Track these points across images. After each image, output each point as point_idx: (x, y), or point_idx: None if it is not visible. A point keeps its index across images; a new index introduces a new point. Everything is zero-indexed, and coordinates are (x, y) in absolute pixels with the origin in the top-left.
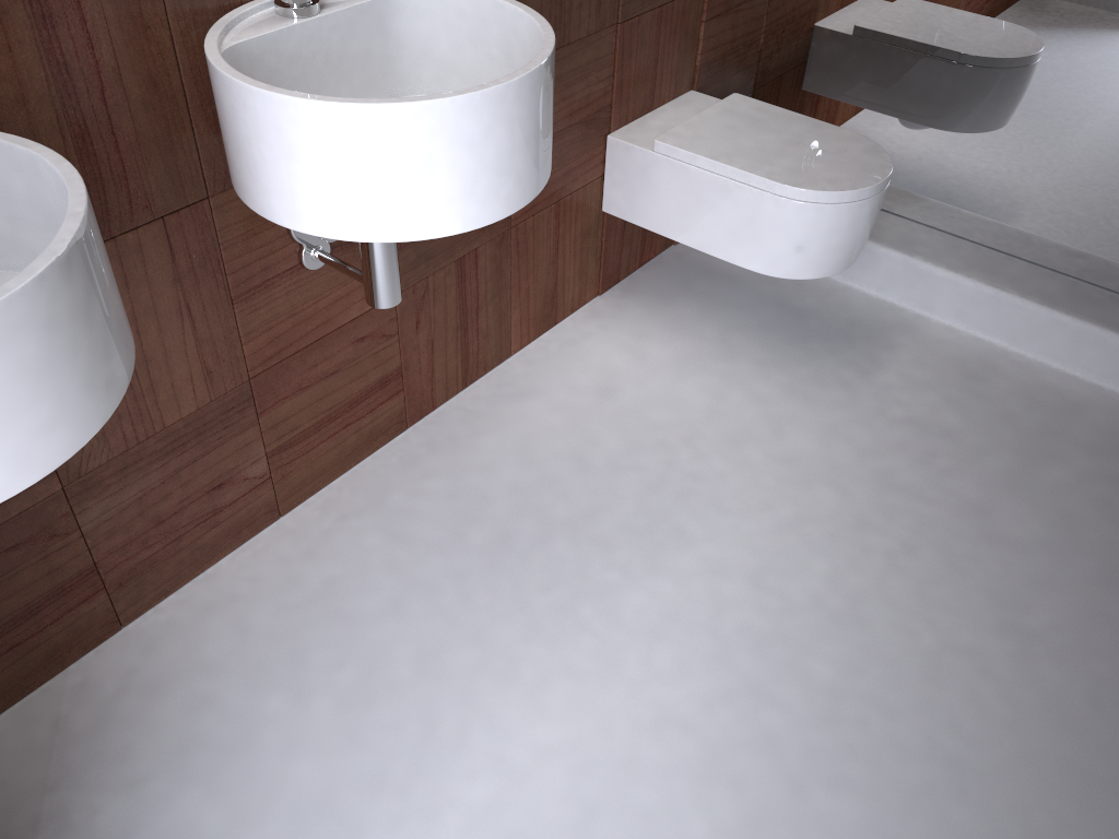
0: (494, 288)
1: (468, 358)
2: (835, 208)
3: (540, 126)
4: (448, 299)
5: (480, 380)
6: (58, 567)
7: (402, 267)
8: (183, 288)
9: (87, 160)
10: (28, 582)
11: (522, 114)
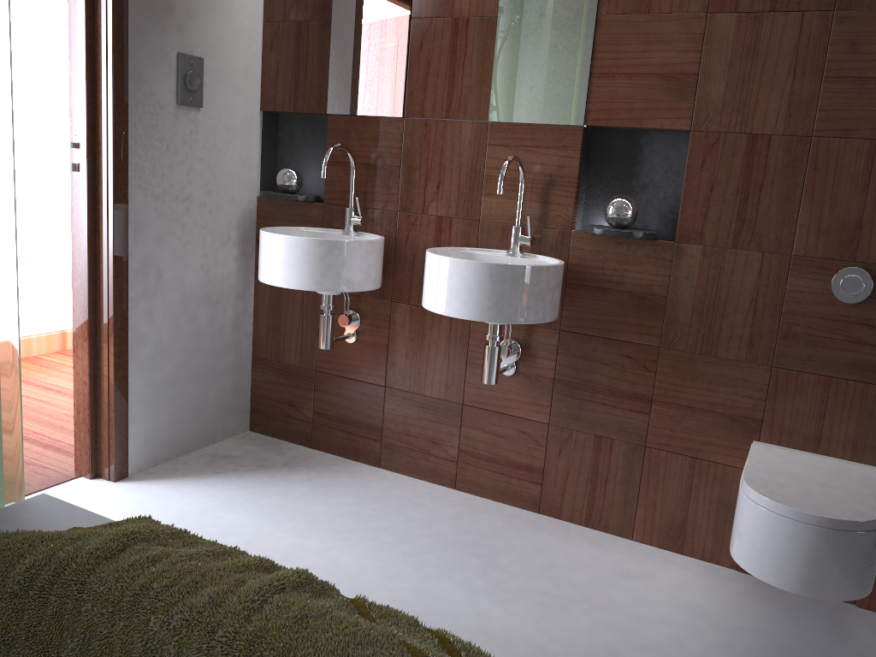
0: (623, 476)
1: (592, 507)
2: (755, 507)
3: (482, 289)
4: (584, 455)
5: (599, 531)
6: (371, 416)
7: (557, 411)
8: (449, 343)
9: None
10: (362, 412)
11: (468, 276)
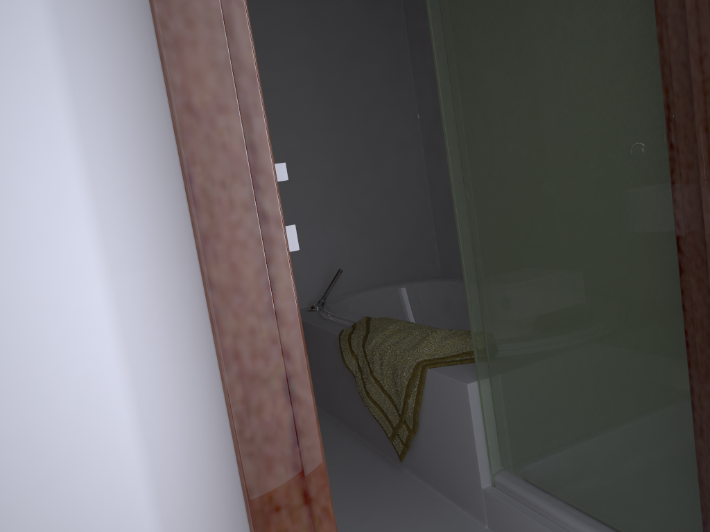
0: None
1: None
2: None
3: None
4: None
5: None
6: None
7: None
8: None
9: None
10: None
11: None
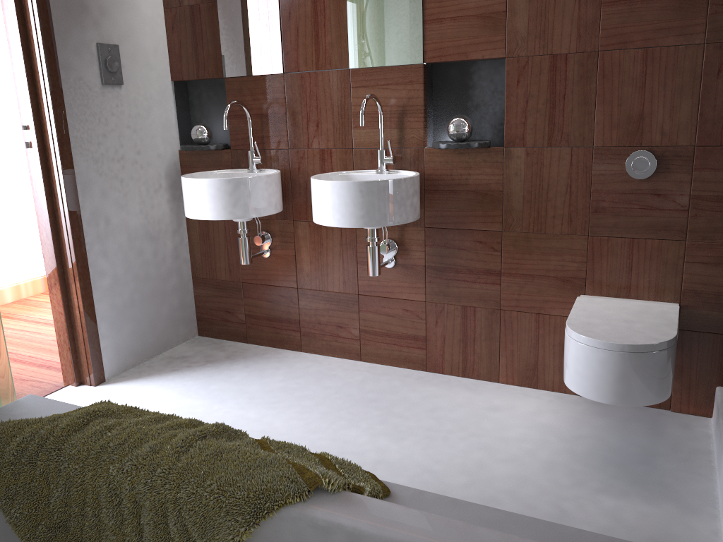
0: (486, 335)
1: (466, 361)
2: (575, 343)
3: (355, 202)
4: (455, 322)
5: (473, 379)
6: (290, 312)
7: (430, 291)
8: (342, 248)
9: None
10: (282, 310)
11: (343, 193)
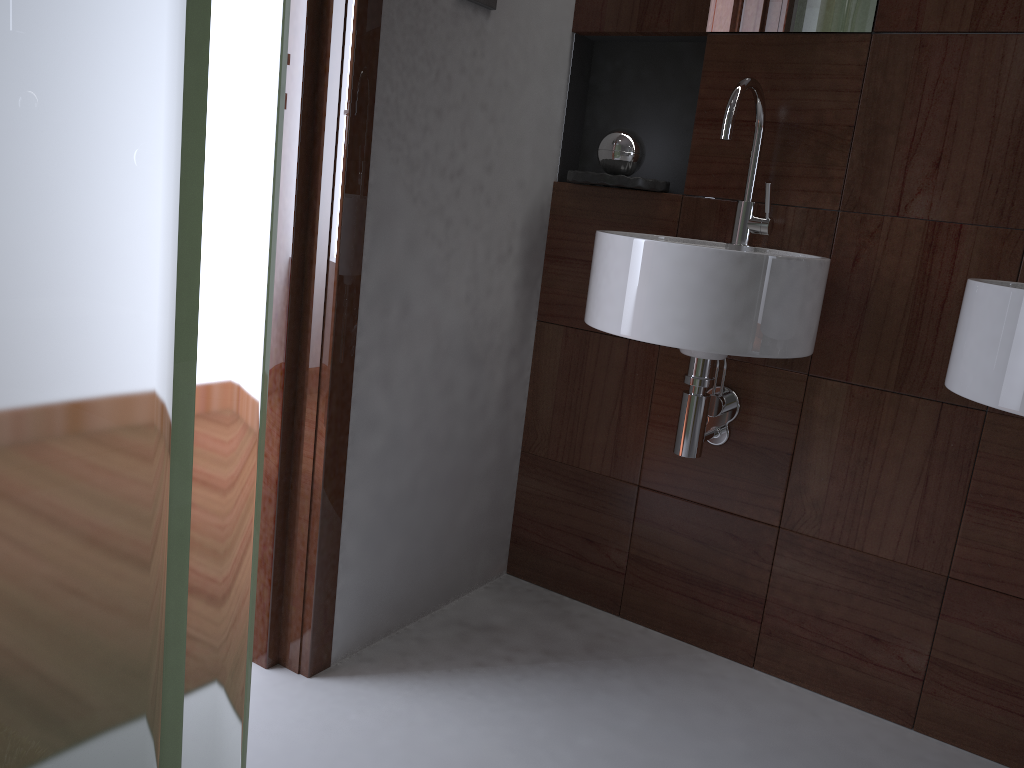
0: None
1: None
2: None
3: None
4: None
5: None
6: (745, 576)
7: None
8: (930, 461)
9: (911, 336)
10: (726, 567)
11: None
